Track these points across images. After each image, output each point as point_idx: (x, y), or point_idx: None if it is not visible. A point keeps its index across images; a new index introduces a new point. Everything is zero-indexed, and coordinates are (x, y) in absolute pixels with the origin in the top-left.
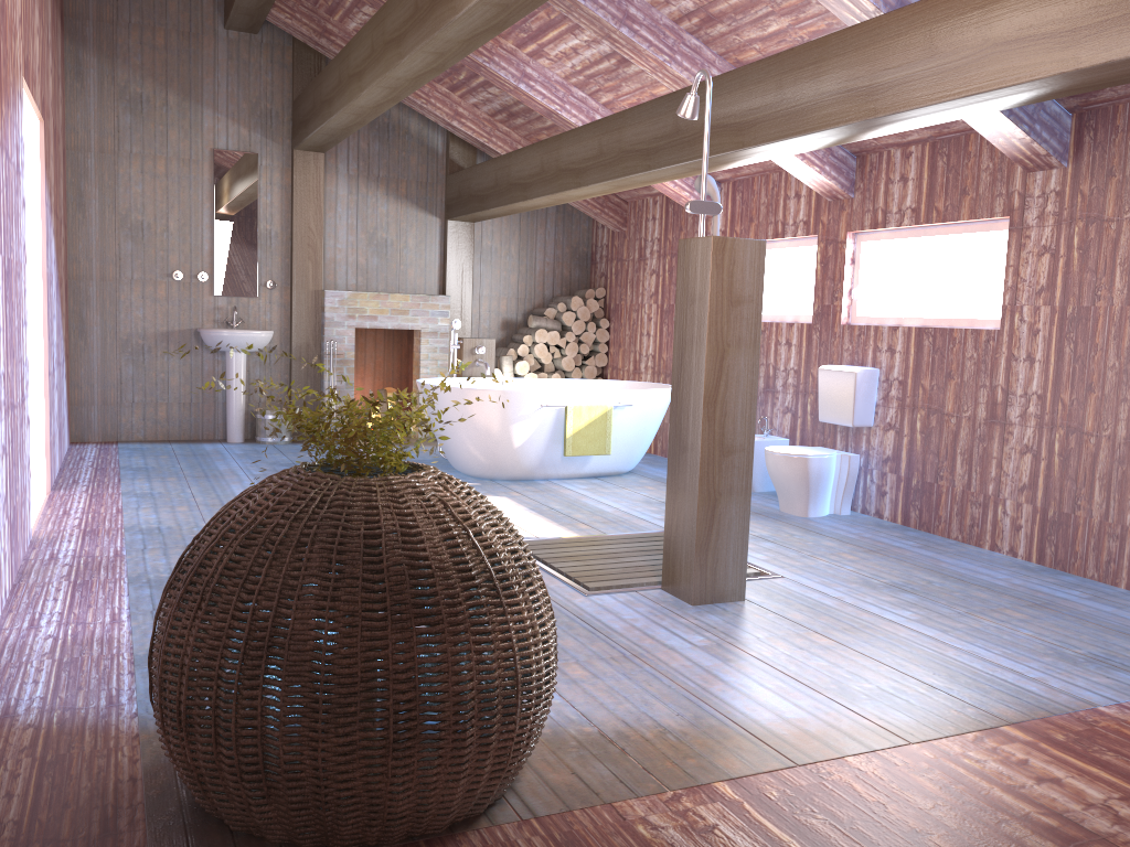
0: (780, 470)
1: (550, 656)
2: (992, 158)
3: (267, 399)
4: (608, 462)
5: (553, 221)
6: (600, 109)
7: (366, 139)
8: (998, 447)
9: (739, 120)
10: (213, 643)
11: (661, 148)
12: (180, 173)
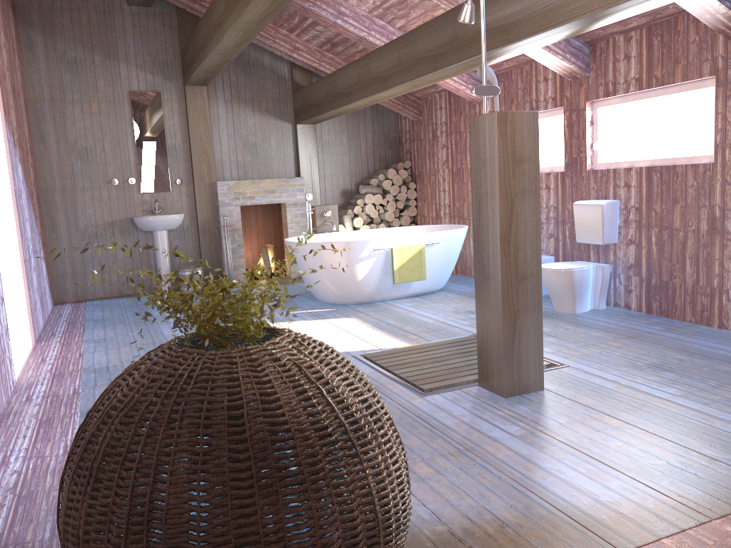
0: (552, 281)
1: (404, 487)
2: (698, 32)
3: (138, 287)
4: (425, 284)
5: (370, 117)
6: (396, 32)
7: (235, 73)
8: (719, 251)
9: (504, 23)
10: (100, 519)
11: (445, 52)
12: (108, 110)
